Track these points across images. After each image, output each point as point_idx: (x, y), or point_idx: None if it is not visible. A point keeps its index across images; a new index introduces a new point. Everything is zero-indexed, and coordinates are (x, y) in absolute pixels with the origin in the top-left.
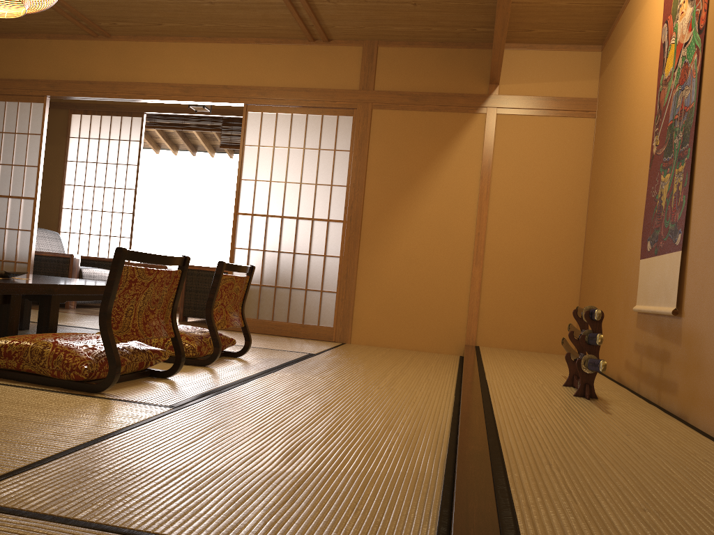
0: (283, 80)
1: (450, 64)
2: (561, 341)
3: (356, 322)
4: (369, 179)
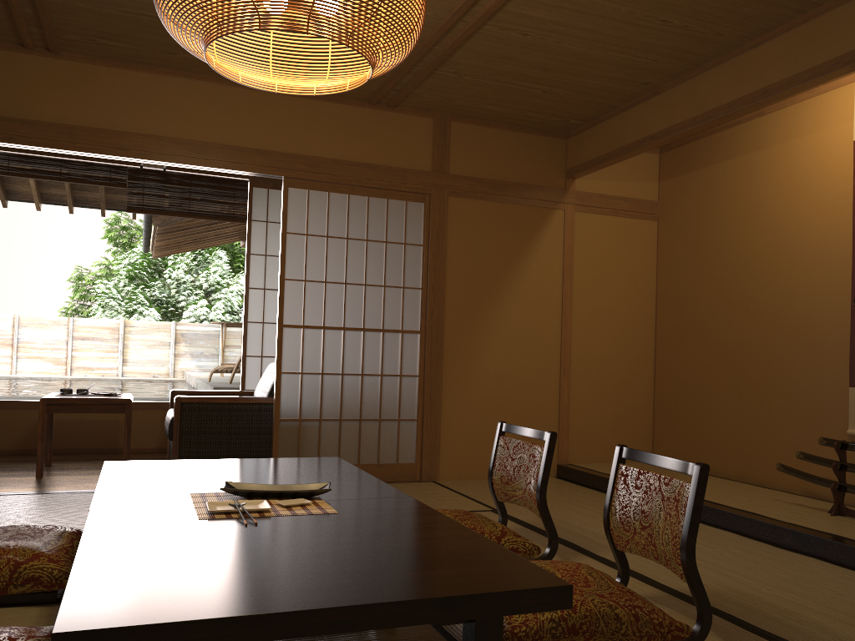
0: (337, 150)
1: (527, 151)
2: (778, 467)
3: (444, 453)
4: (450, 280)
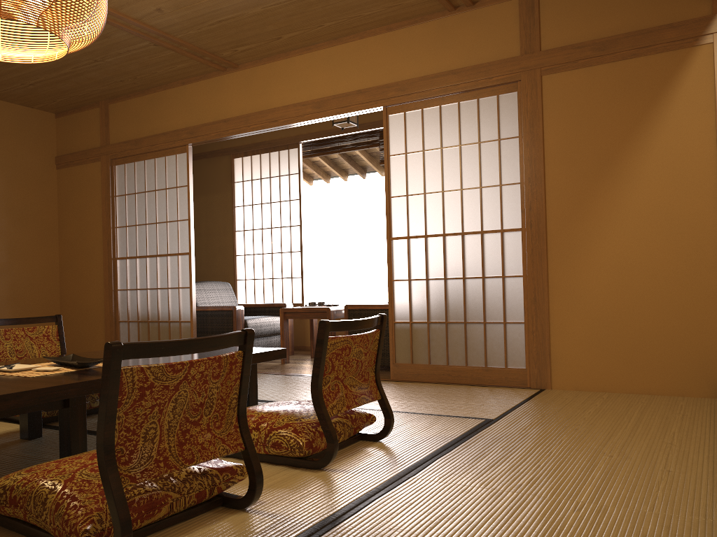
0: (424, 67)
1: None
2: None
3: (556, 360)
4: (550, 168)
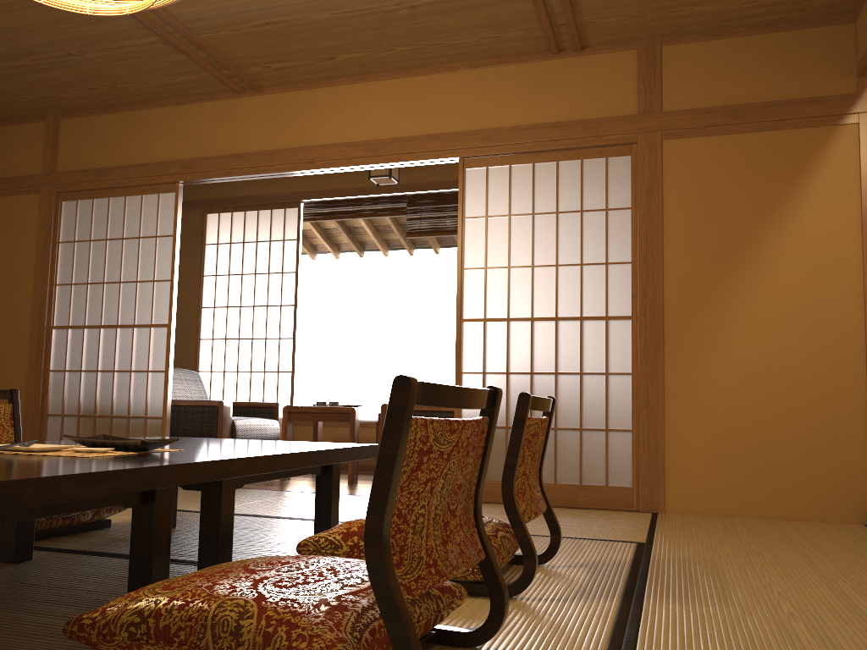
0: (516, 116)
1: (786, 55)
2: None
3: (671, 476)
4: (669, 247)
